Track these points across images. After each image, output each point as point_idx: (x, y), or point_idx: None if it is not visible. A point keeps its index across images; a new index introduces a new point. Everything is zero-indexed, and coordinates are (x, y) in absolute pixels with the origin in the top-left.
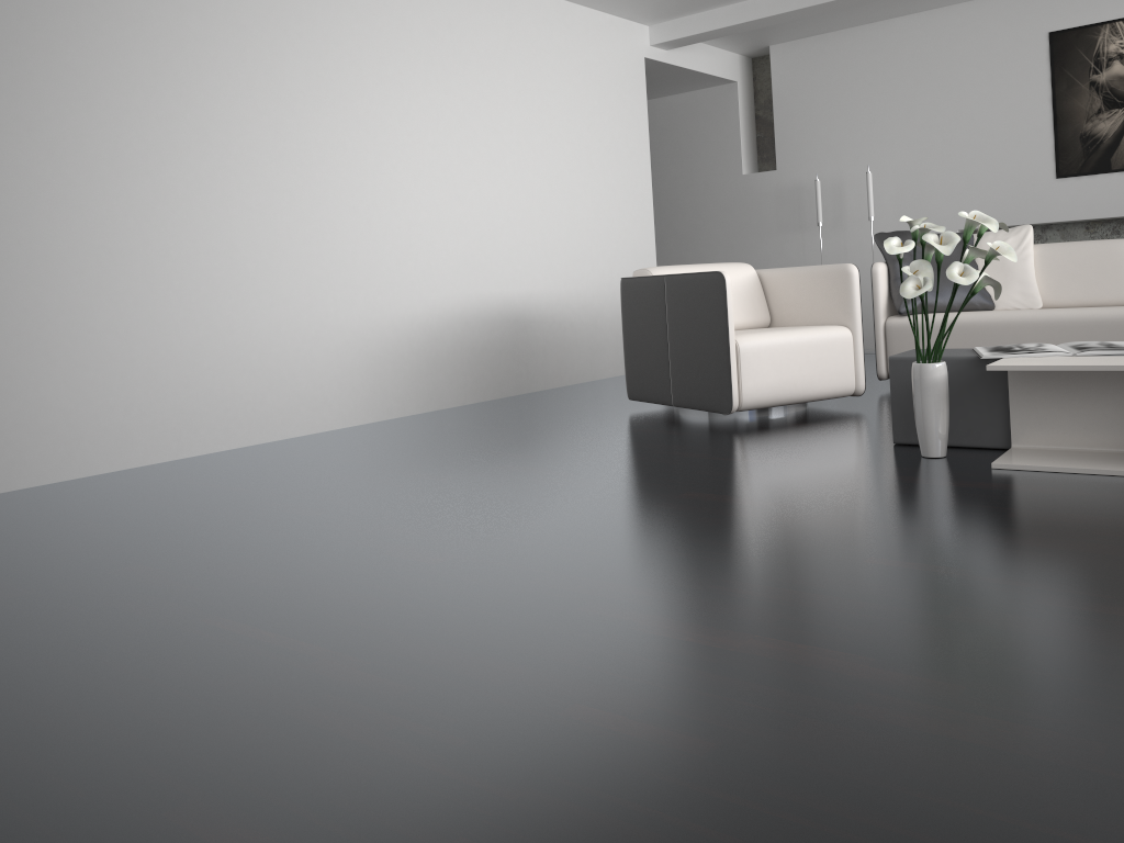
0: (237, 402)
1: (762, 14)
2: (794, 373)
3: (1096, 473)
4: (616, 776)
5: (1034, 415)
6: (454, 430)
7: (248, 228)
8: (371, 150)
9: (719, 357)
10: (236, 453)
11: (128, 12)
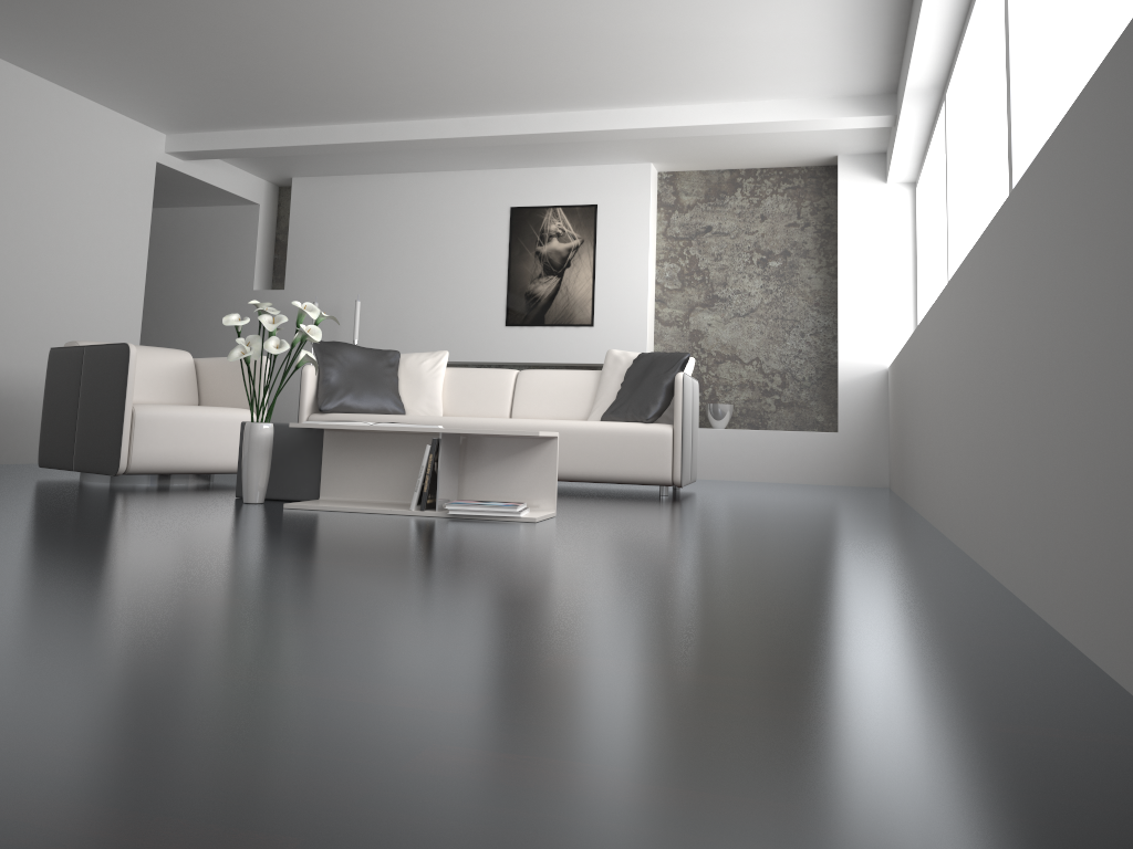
0: None
1: (268, 144)
2: (190, 445)
3: (354, 511)
4: None
5: (338, 472)
6: None
7: None
8: None
9: (115, 421)
10: None
11: None
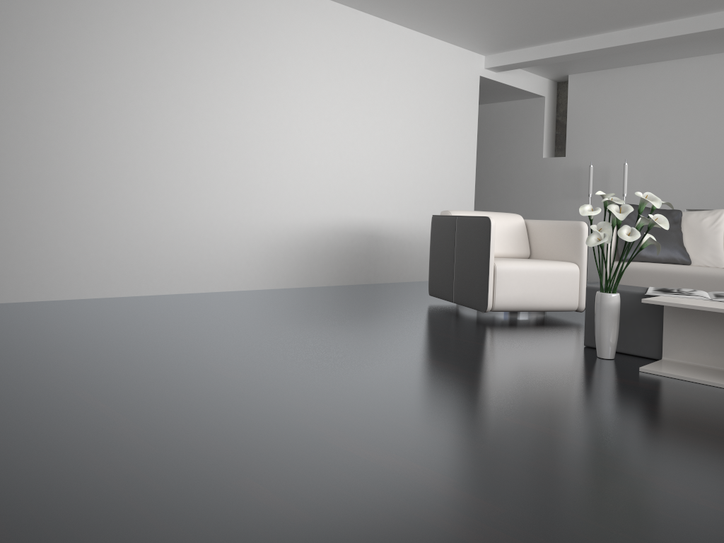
0: (179, 265)
1: (558, 53)
2: (533, 290)
3: (710, 384)
4: (234, 527)
5: (679, 338)
6: (310, 300)
7: (200, 159)
8: (286, 119)
9: (482, 273)
10: (172, 297)
11: (142, 23)
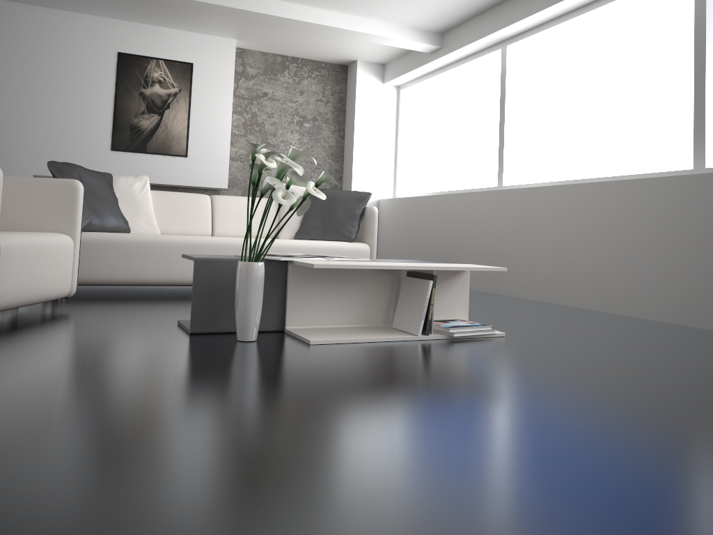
0: None
1: None
2: (37, 275)
3: (373, 341)
4: None
5: (303, 303)
6: None
7: None
8: None
9: None
10: None
11: None
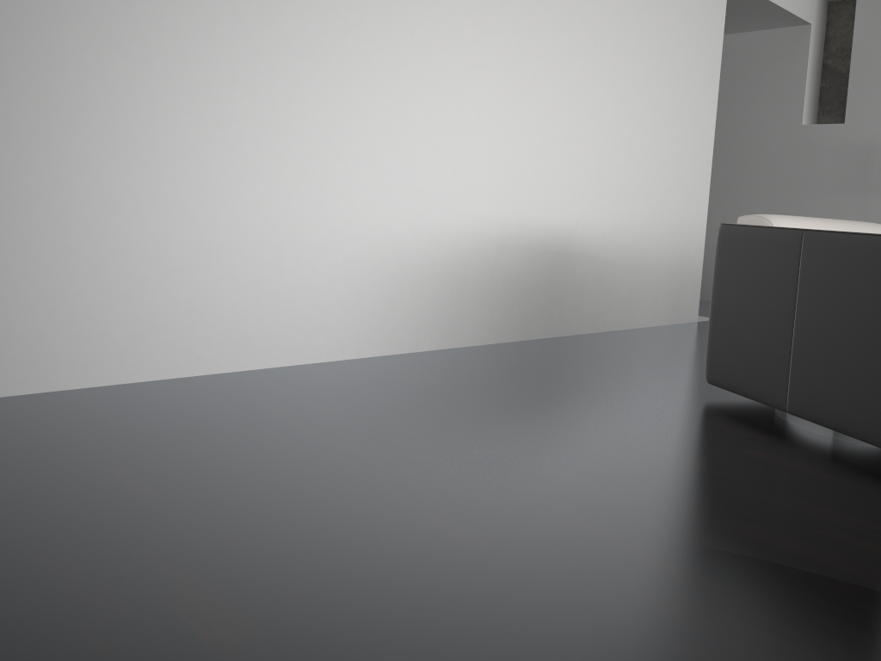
0: (209, 316)
1: None
2: None
3: None
4: None
5: None
6: (480, 395)
7: (253, 95)
8: (420, 24)
9: None
10: (193, 387)
11: None
